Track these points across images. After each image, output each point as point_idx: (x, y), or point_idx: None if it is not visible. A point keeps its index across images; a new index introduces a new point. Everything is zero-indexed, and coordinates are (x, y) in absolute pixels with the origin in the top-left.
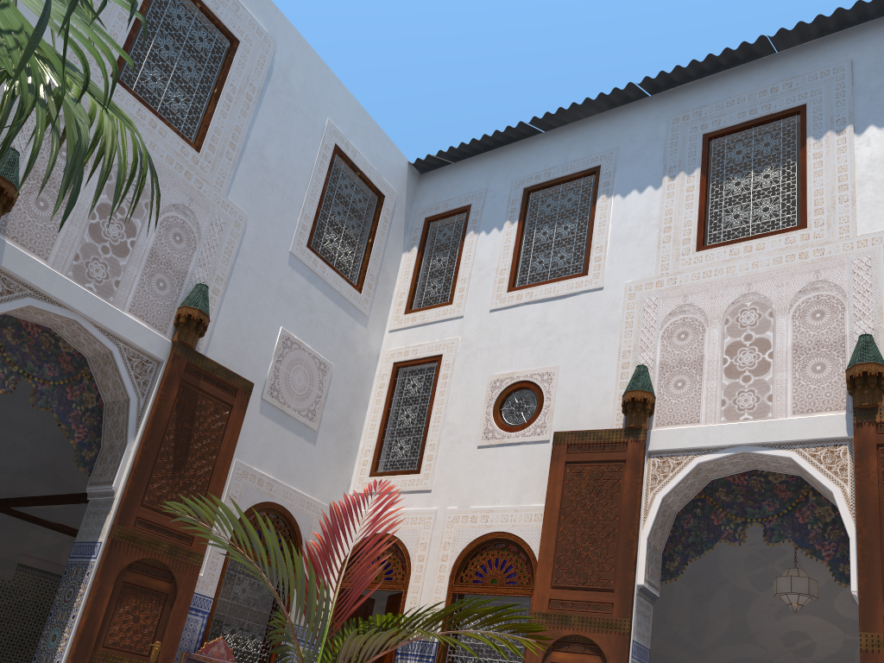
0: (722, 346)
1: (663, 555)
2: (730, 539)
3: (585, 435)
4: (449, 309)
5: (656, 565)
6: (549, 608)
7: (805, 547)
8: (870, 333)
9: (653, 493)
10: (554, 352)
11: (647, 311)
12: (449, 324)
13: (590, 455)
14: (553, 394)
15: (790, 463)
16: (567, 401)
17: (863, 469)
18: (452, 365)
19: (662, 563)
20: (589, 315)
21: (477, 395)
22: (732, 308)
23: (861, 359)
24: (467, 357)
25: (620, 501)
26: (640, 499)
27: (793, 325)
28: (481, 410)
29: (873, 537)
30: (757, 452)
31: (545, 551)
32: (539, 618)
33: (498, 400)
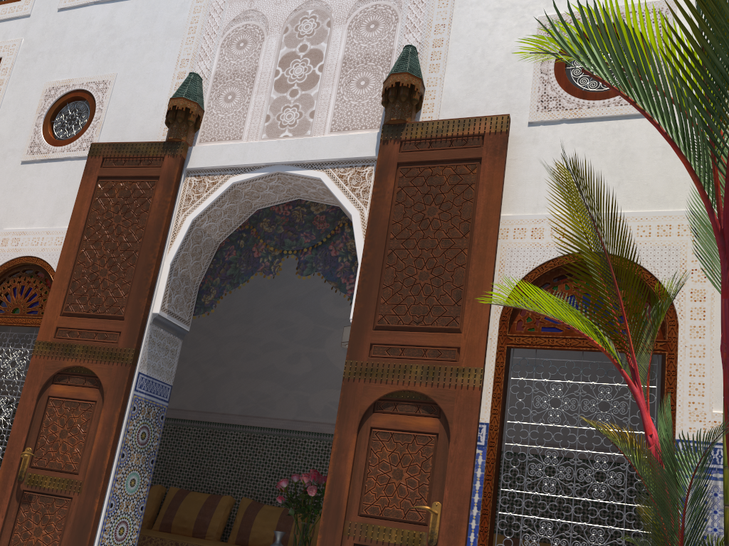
0: (278, 57)
1: (201, 288)
2: (266, 272)
3: (123, 148)
4: (17, 6)
5: (187, 296)
6: (56, 337)
7: (332, 281)
8: (417, 48)
9: (185, 215)
10: (115, 59)
11: (212, 16)
12: (15, 23)
13: (125, 170)
14: (106, 106)
15: (323, 187)
16: (119, 114)
17: (381, 189)
18: (10, 70)
19: (199, 296)
20: (156, 19)
21: (31, 105)
22: (294, 16)
23: (398, 70)
24: (27, 62)
25: (146, 222)
26: (169, 220)
27: (348, 36)
28: (32, 122)
29: (376, 261)
30: (290, 173)
31: (61, 275)
32: (43, 348)
33: (51, 110)
